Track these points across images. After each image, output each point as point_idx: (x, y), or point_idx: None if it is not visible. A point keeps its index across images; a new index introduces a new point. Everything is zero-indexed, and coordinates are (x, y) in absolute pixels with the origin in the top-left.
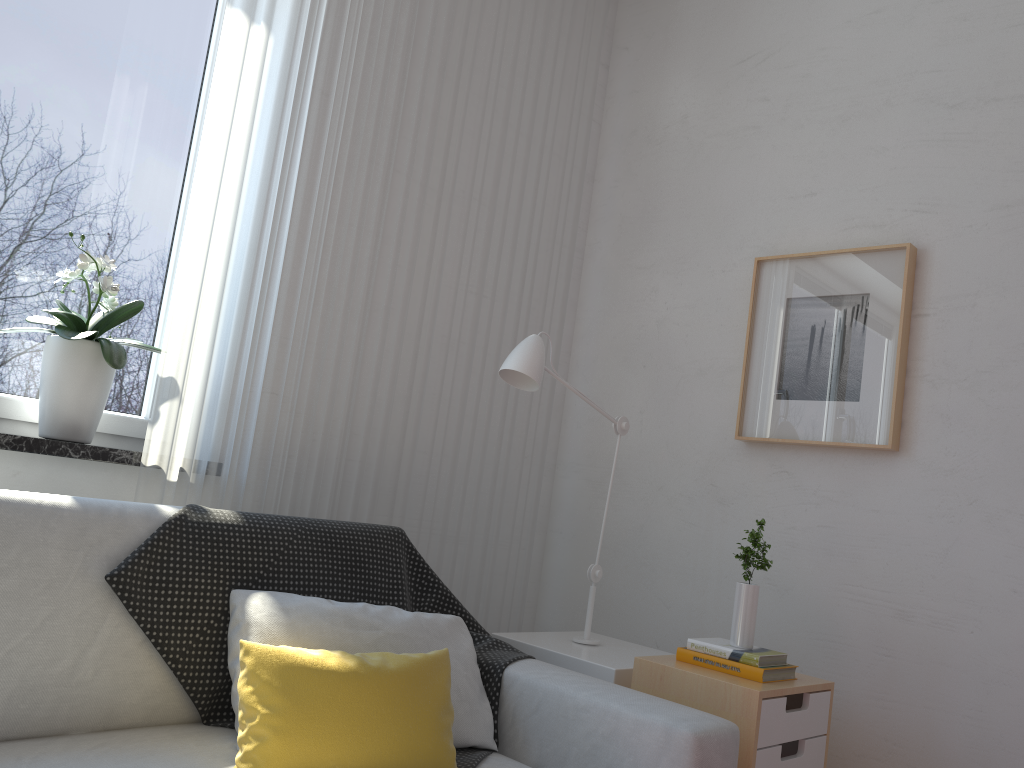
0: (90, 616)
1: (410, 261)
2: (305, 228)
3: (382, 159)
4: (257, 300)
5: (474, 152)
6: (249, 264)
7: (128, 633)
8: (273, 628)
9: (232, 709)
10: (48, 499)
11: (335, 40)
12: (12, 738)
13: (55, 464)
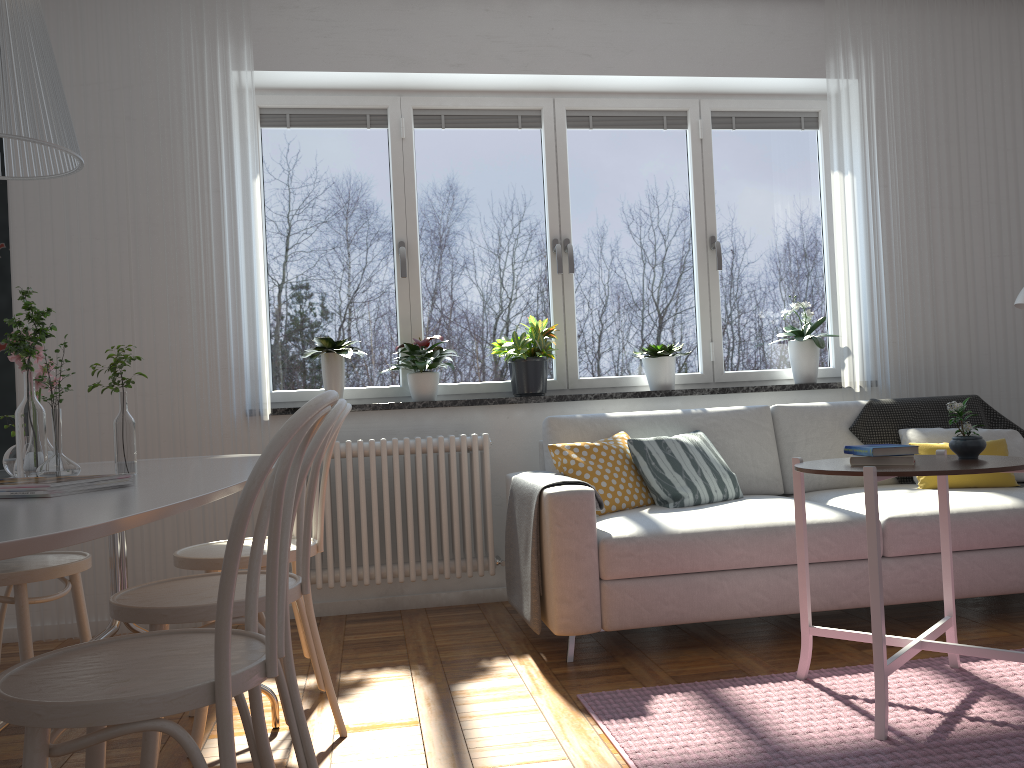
0: (846, 444)
1: (951, 255)
2: (891, 259)
3: (923, 208)
4: (876, 301)
5: (978, 180)
6: (868, 285)
7: None
8: (920, 441)
9: (910, 478)
10: (819, 404)
11: (884, 161)
12: (831, 488)
13: (807, 393)
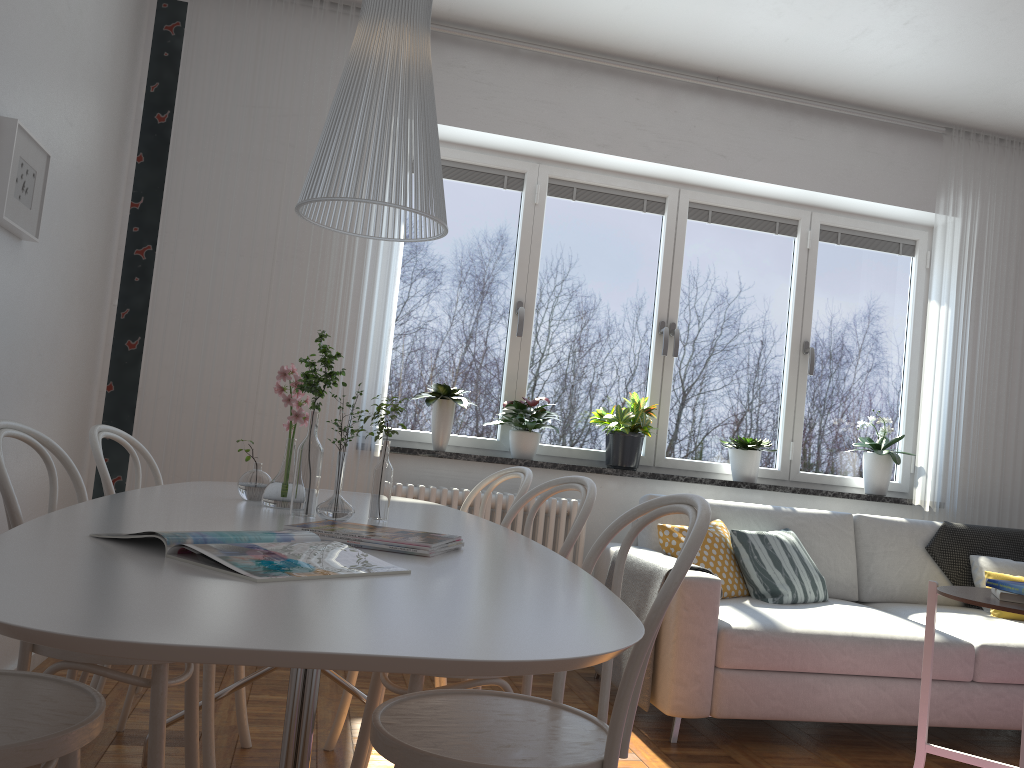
0: (921, 561)
1: None
2: (972, 391)
3: (1006, 347)
4: (954, 428)
5: None
6: (948, 412)
7: (934, 568)
8: (992, 569)
9: None
10: (897, 519)
11: (978, 299)
12: (901, 602)
13: (879, 505)
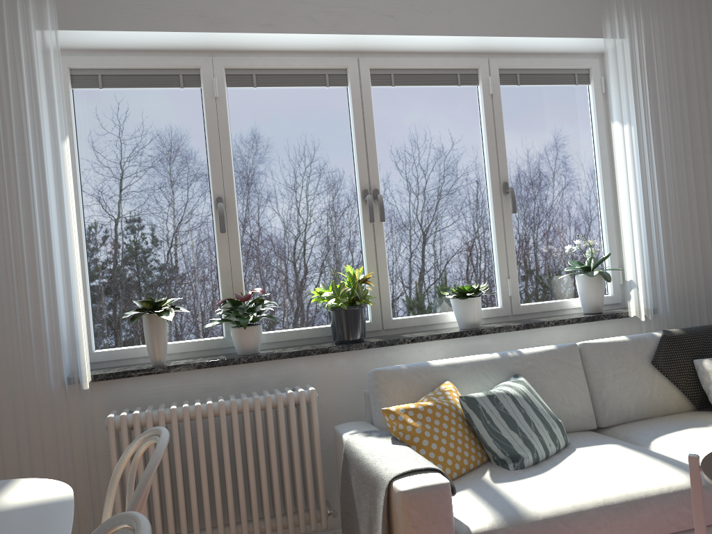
0: (649, 376)
1: None
2: (665, 200)
3: (689, 153)
4: (654, 238)
5: None
6: (647, 224)
7: (663, 381)
8: None
9: (706, 404)
10: (620, 339)
11: (656, 112)
12: (638, 419)
13: (598, 323)
